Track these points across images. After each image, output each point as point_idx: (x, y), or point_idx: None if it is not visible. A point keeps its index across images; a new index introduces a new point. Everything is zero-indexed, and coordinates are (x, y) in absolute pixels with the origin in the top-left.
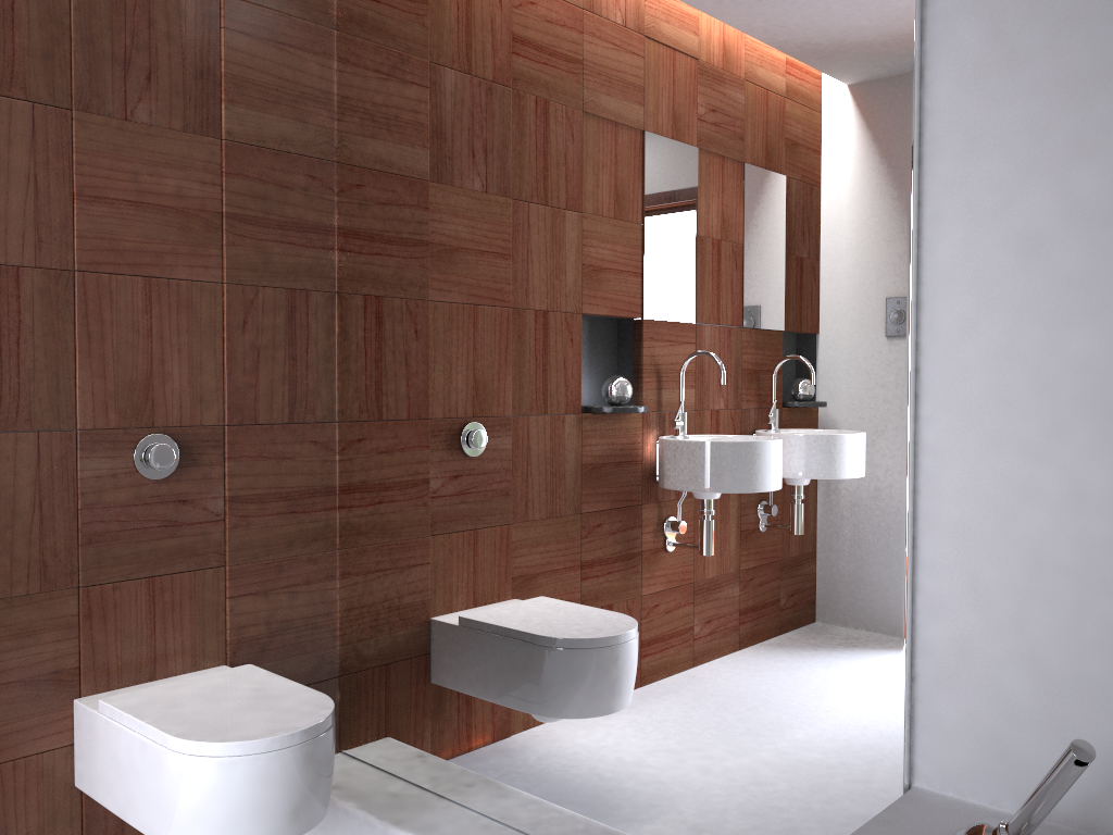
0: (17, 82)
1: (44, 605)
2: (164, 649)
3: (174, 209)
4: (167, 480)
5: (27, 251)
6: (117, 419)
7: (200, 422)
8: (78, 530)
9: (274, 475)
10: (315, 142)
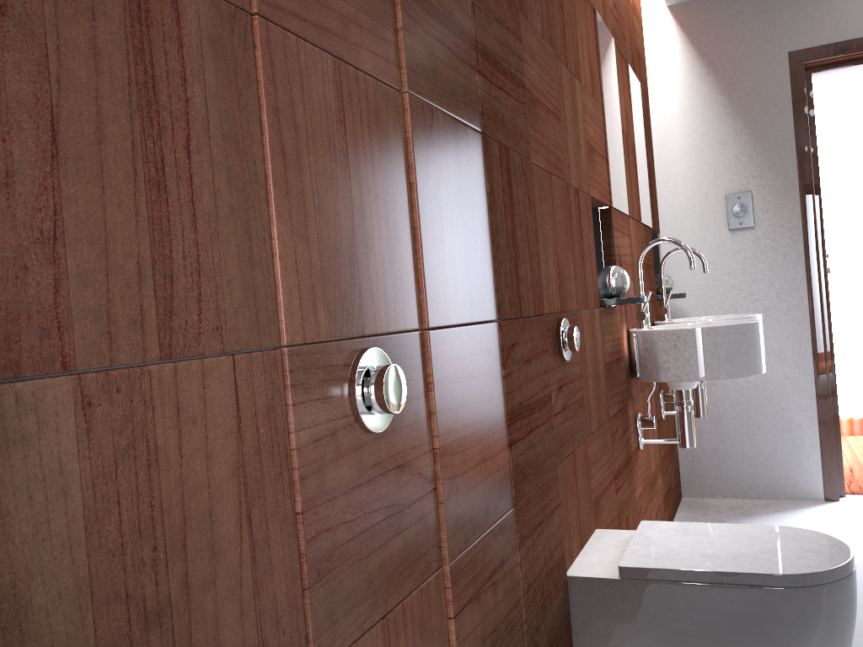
0: None
1: None
2: None
3: None
4: (384, 431)
5: None
6: (328, 322)
7: (404, 325)
8: (300, 556)
9: (467, 406)
10: None
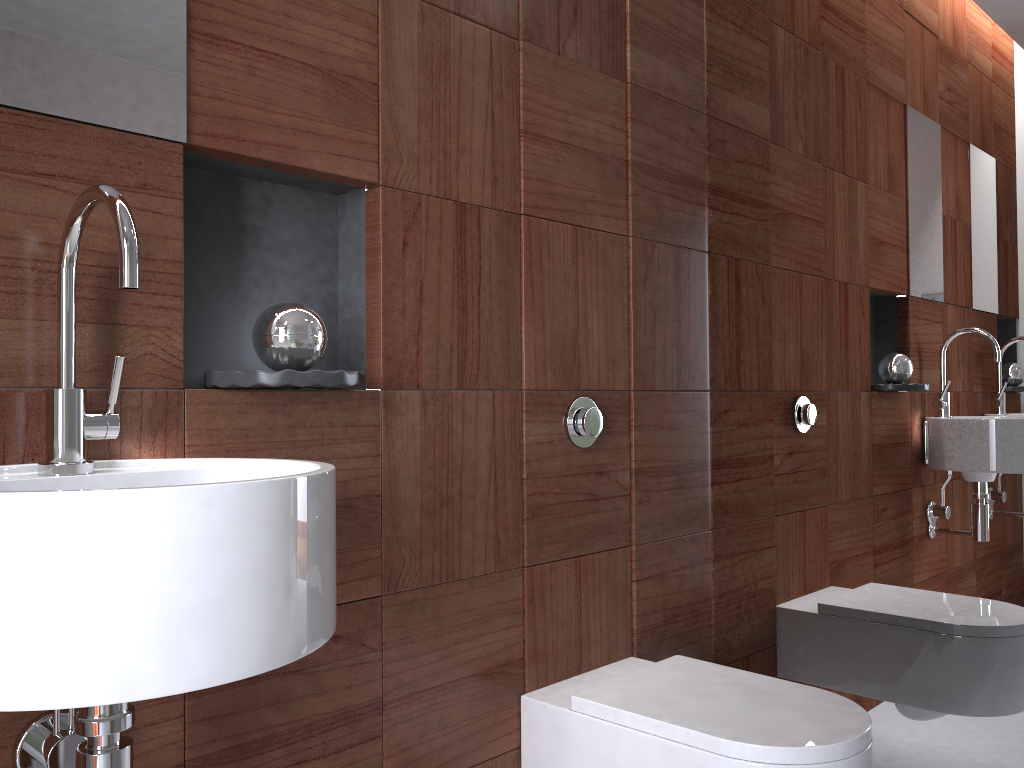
0: (479, 5)
1: (497, 586)
2: (587, 638)
3: (593, 153)
4: (589, 448)
5: (486, 190)
6: (553, 379)
7: (612, 386)
8: (523, 502)
9: (666, 447)
10: (692, 93)
